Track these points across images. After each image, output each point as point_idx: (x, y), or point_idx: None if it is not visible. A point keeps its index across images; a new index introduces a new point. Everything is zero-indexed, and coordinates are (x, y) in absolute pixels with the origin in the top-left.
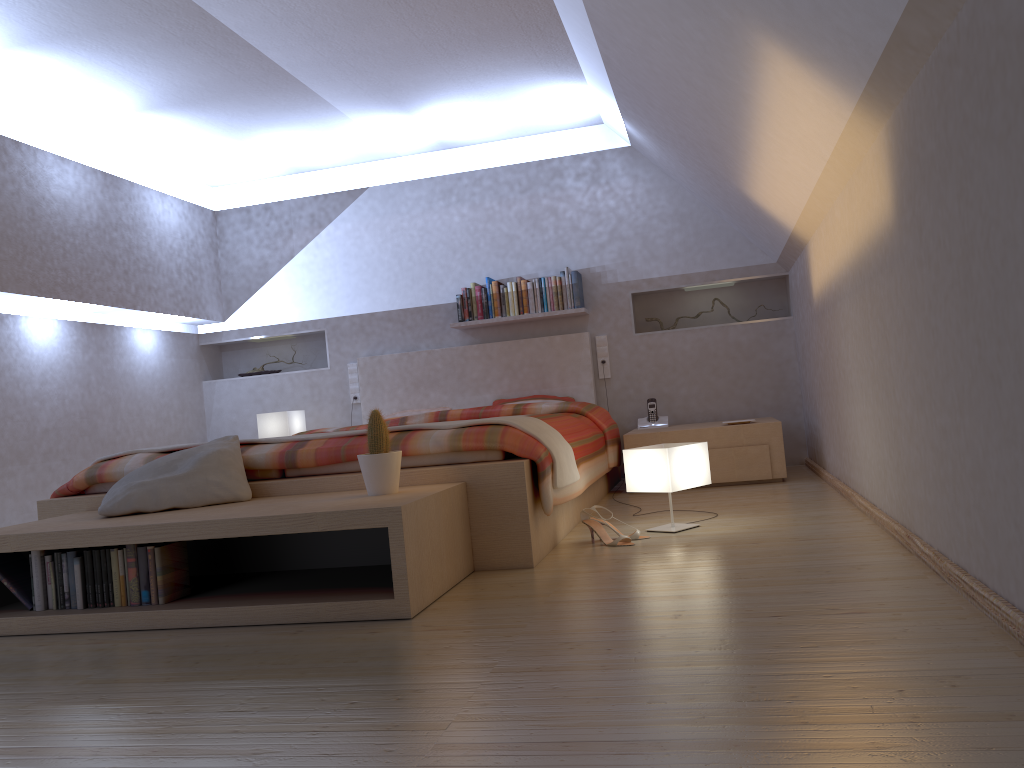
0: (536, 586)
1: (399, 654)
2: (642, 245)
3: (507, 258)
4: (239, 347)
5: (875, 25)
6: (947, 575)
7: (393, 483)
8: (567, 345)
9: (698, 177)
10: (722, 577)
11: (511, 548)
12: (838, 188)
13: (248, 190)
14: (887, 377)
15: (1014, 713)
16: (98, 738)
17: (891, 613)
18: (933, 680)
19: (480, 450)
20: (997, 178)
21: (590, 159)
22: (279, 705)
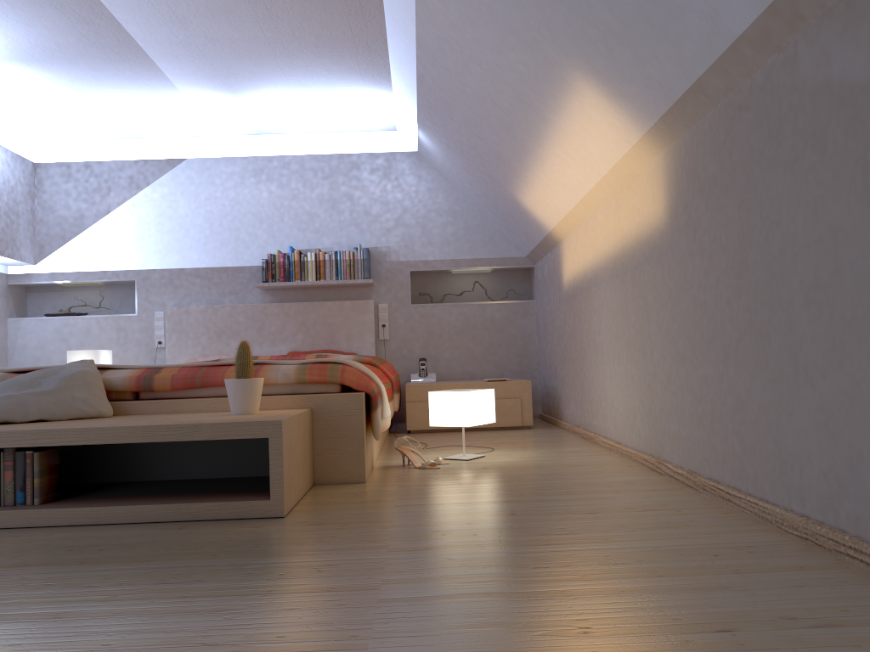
0: (378, 495)
1: (294, 541)
2: (421, 232)
3: (307, 232)
4: (46, 290)
5: (681, 76)
6: (701, 486)
7: (256, 405)
8: (355, 309)
9: (475, 182)
10: (529, 489)
11: (347, 466)
12: (605, 198)
13: (70, 148)
14: (645, 342)
15: (801, 566)
16: (48, 606)
17: (675, 510)
18: (734, 549)
19: (321, 383)
20: (781, 192)
21: (383, 158)
22: (211, 578)
